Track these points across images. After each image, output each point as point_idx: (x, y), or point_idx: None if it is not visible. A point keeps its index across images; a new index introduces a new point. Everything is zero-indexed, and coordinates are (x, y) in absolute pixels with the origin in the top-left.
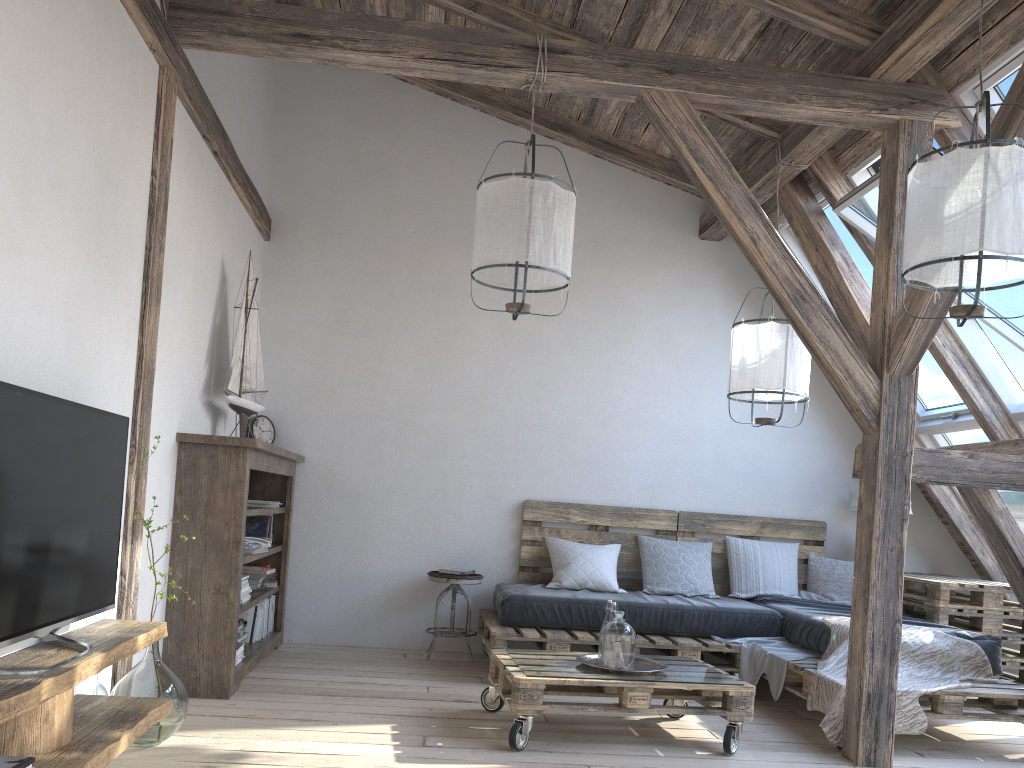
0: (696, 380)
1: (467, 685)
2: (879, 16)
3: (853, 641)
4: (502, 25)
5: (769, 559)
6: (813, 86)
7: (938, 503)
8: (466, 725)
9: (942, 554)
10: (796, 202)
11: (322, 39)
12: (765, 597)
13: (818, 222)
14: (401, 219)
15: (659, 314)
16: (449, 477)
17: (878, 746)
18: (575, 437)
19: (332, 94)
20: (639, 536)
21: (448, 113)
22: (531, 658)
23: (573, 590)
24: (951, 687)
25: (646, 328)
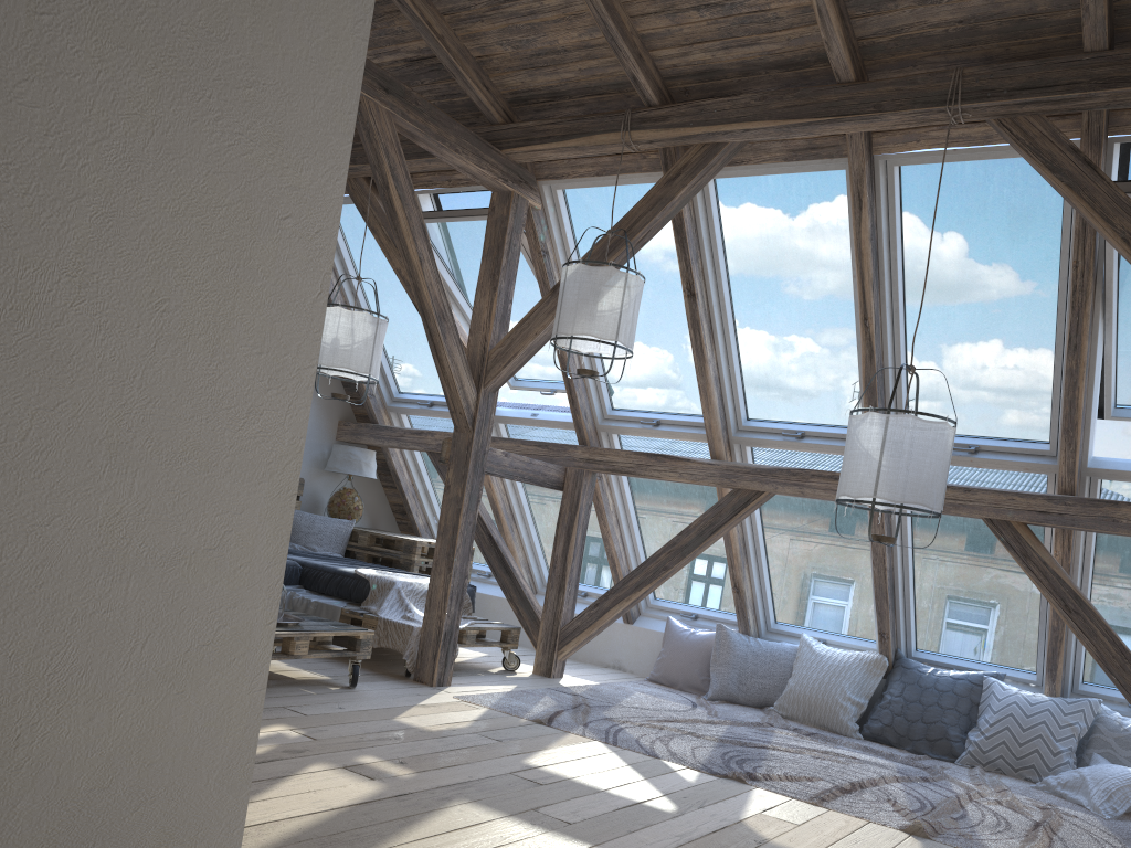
0: None
1: None
2: (511, 103)
3: (433, 592)
4: None
5: None
6: (471, 144)
7: (394, 471)
8: None
9: (379, 512)
10: (374, 201)
11: None
12: None
13: None
14: None
15: None
16: None
17: (446, 670)
18: None
19: None
20: None
21: None
22: None
23: None
24: (469, 624)
25: None
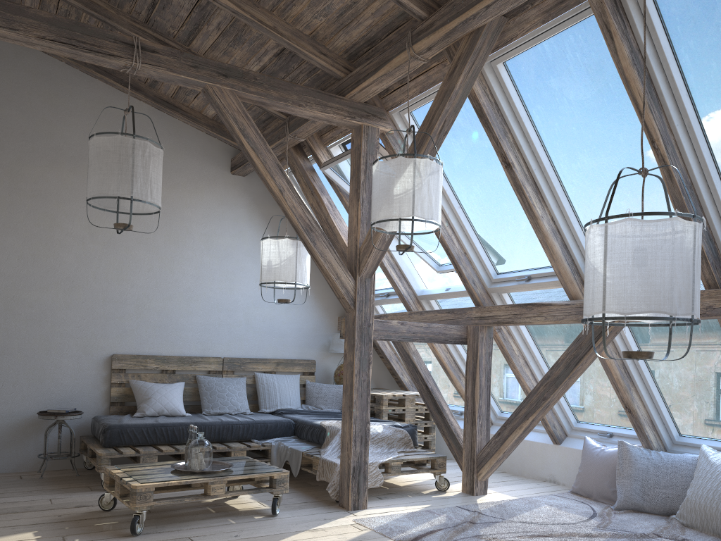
0: (232, 269)
1: (81, 494)
2: (349, 60)
3: (344, 436)
4: (93, 11)
5: (283, 386)
6: (313, 98)
7: (378, 346)
8: (92, 523)
9: (380, 376)
10: (298, 161)
11: None
12: (282, 411)
13: (312, 176)
14: (1, 139)
15: (206, 223)
16: (51, 339)
17: (359, 497)
18: (149, 308)
19: None
20: (197, 376)
21: (39, 61)
22: (138, 470)
23: (153, 417)
24: (395, 457)
25: (197, 232)
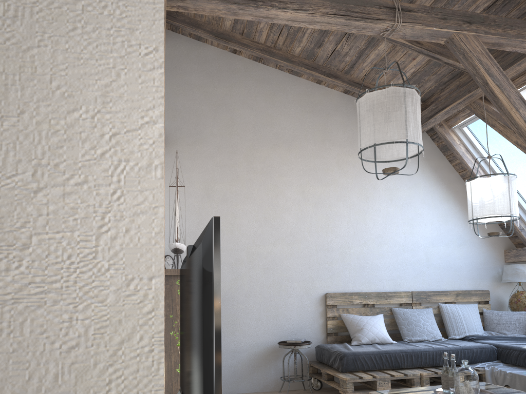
0: (411, 215)
1: None
2: None
3: None
4: None
5: (466, 314)
6: None
7: None
8: None
9: None
10: (488, 108)
11: (264, 1)
12: (471, 337)
13: None
14: (239, 132)
15: (387, 180)
16: (281, 283)
17: None
18: (350, 253)
19: (193, 61)
20: (392, 308)
21: (261, 71)
22: None
23: (367, 345)
24: None
25: (381, 188)
